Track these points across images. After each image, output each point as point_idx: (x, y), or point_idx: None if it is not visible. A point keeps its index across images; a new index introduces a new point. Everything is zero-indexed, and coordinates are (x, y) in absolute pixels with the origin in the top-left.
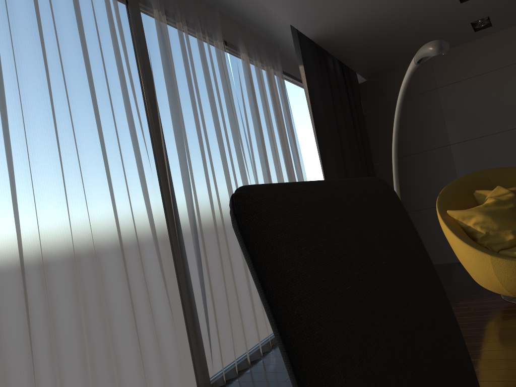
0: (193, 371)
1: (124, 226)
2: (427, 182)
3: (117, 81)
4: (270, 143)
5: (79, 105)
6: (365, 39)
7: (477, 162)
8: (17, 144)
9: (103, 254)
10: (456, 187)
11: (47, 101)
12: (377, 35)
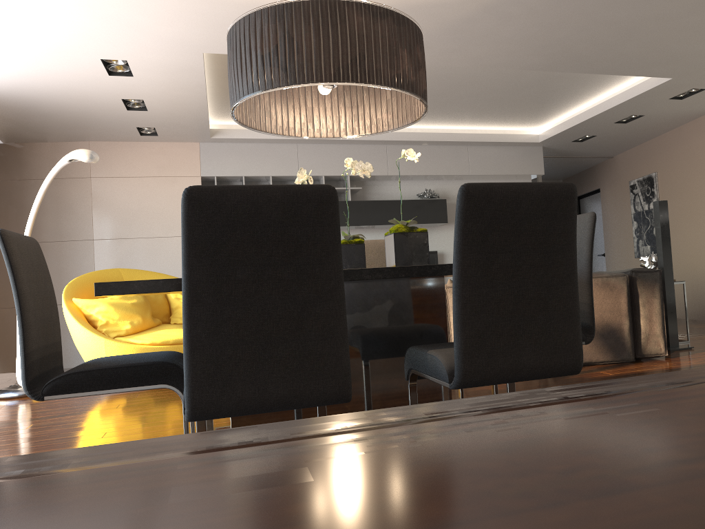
0: None
1: None
2: (59, 276)
3: None
4: None
5: None
6: (15, 106)
7: (121, 262)
8: None
9: None
10: (88, 279)
11: None
12: (31, 107)
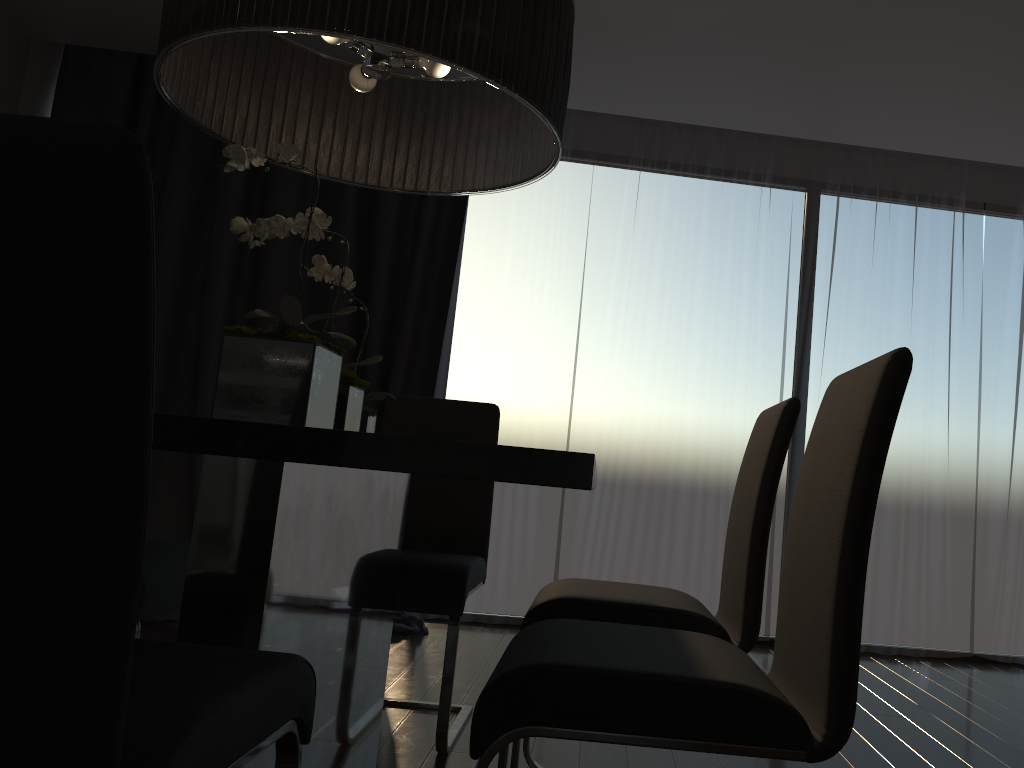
0: None
1: (714, 432)
2: None
3: (745, 287)
4: None
5: (696, 313)
6: None
7: None
8: (627, 348)
9: (683, 453)
10: None
11: (657, 312)
12: None
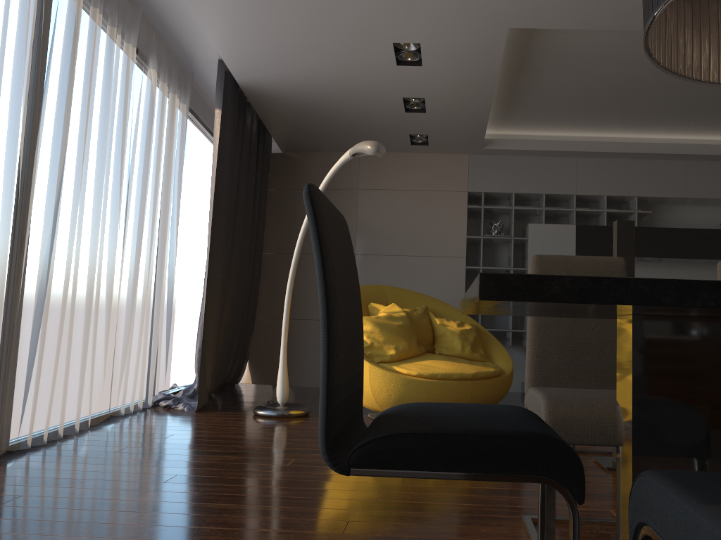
0: (0, 419)
1: None
2: None
3: (15, 50)
4: (153, 185)
5: None
6: (298, 108)
7: (379, 280)
8: None
9: None
10: None
11: None
12: (313, 109)
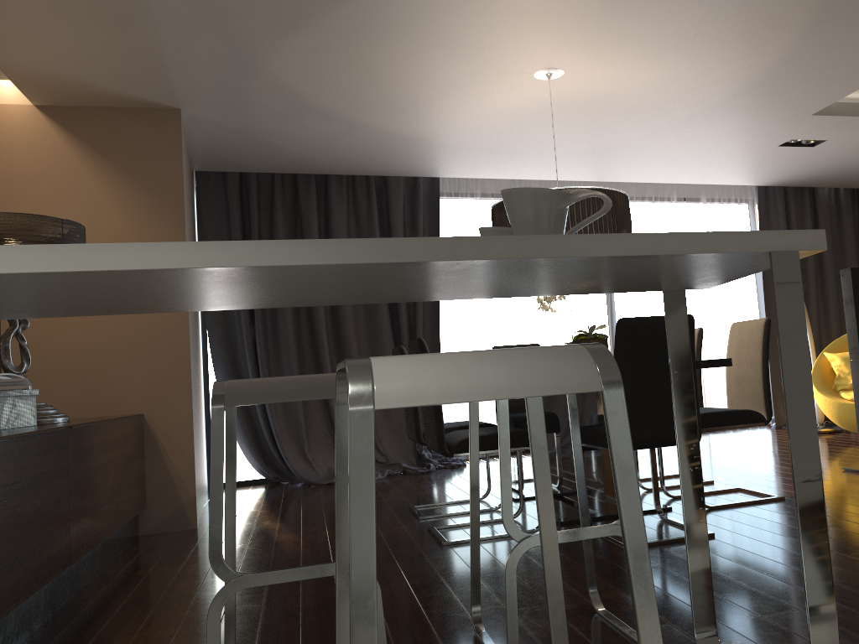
0: None
1: None
2: None
3: None
4: None
5: None
6: (831, 176)
7: None
8: (526, 299)
9: None
10: None
11: None
12: (840, 173)
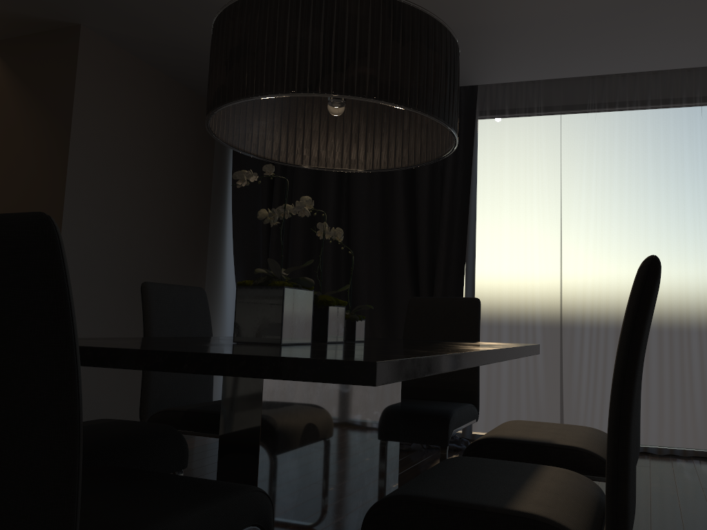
0: None
1: (674, 298)
2: None
3: (688, 186)
4: None
5: (650, 210)
6: None
7: None
8: (598, 242)
9: None
10: None
11: (618, 213)
12: None
